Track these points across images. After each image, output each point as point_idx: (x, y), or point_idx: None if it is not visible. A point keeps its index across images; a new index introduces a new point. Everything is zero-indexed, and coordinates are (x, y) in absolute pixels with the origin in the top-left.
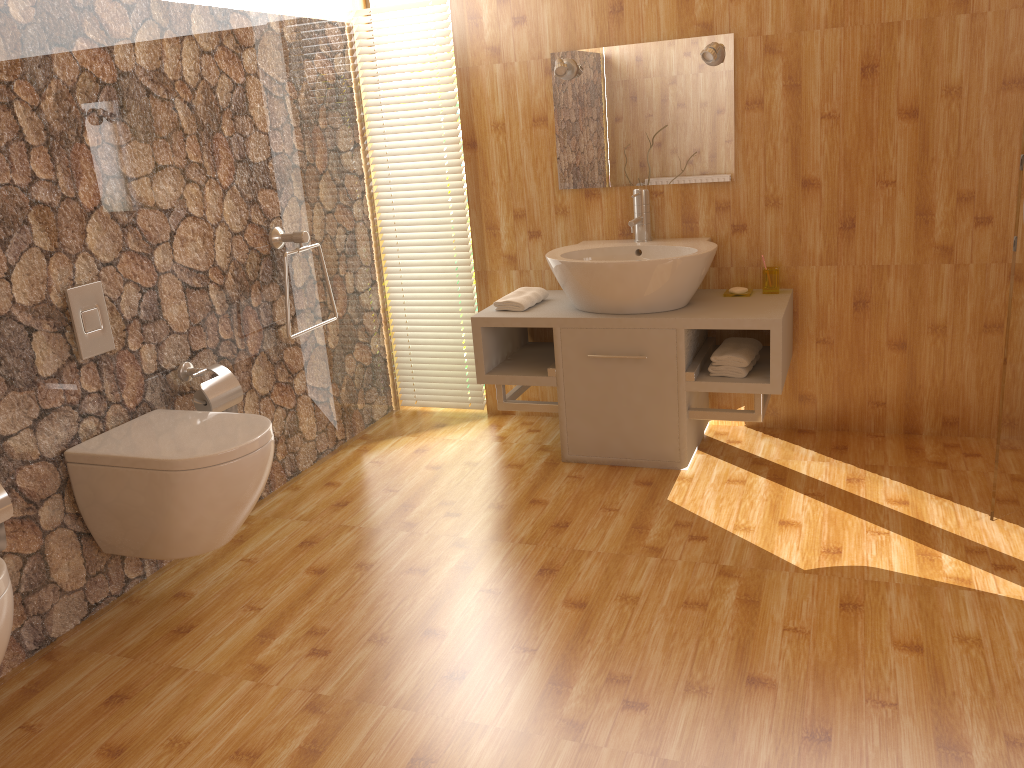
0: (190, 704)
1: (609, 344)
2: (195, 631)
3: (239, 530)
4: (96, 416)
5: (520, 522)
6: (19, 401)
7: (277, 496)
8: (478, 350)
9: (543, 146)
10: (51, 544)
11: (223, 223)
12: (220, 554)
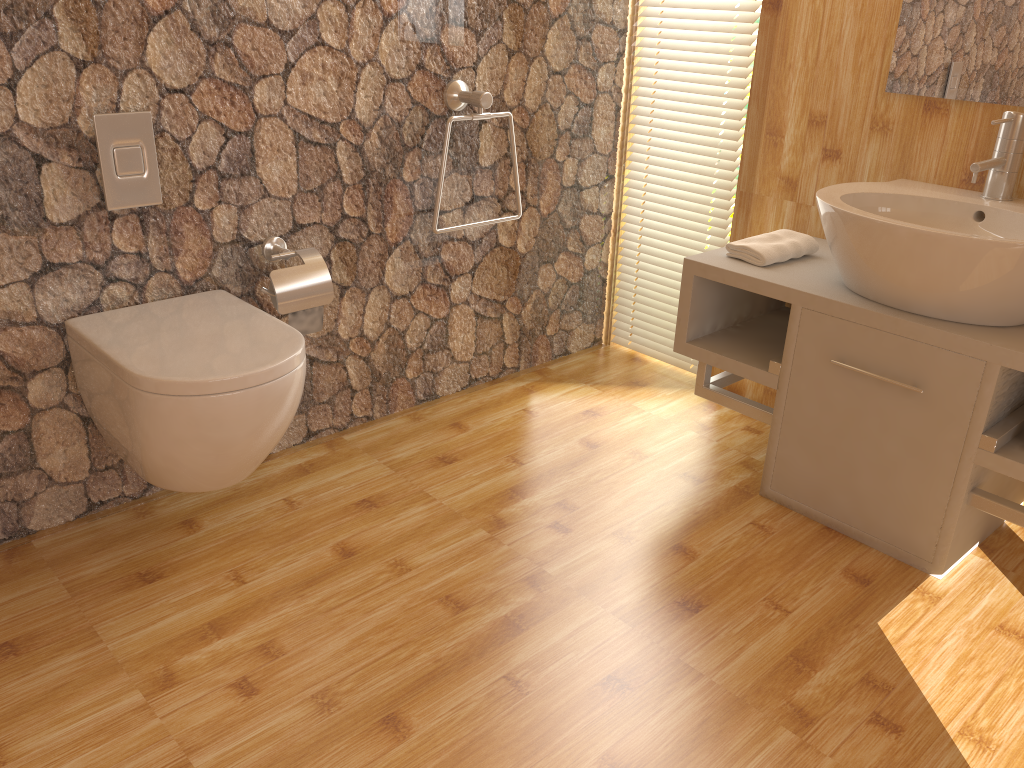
0: (58, 699)
1: (869, 353)
2: (157, 585)
3: (316, 455)
4: (123, 284)
5: (637, 577)
6: (3, 248)
7: (390, 422)
8: (684, 306)
9: (878, 19)
10: (33, 427)
11: (370, 62)
12: (271, 482)
